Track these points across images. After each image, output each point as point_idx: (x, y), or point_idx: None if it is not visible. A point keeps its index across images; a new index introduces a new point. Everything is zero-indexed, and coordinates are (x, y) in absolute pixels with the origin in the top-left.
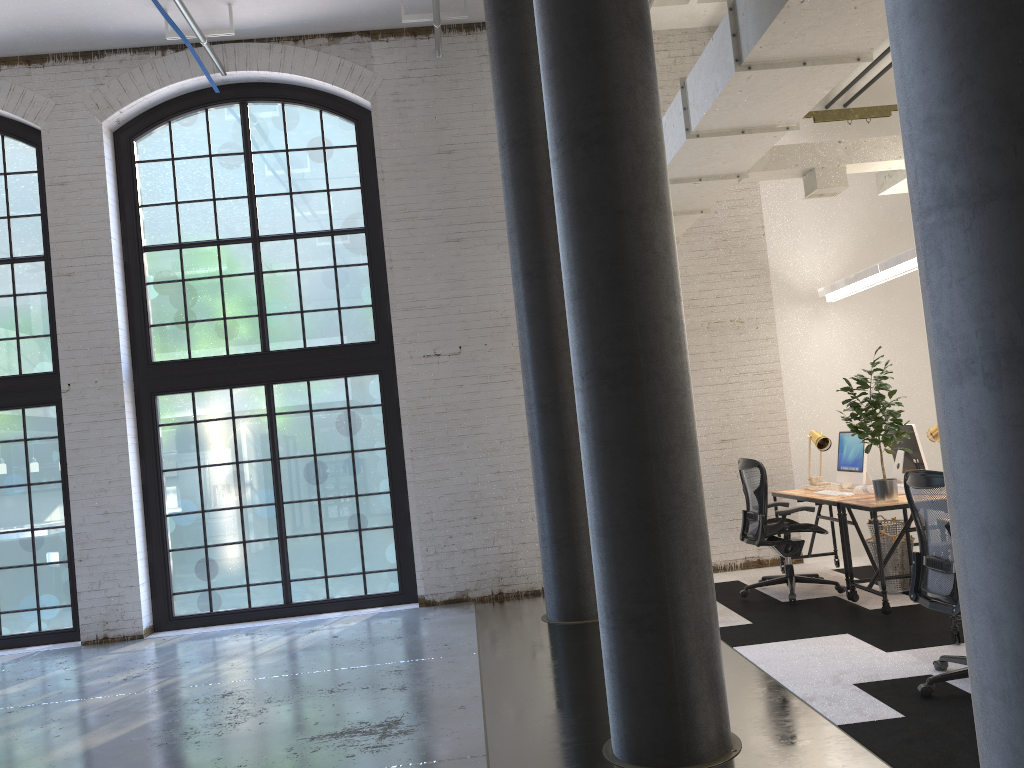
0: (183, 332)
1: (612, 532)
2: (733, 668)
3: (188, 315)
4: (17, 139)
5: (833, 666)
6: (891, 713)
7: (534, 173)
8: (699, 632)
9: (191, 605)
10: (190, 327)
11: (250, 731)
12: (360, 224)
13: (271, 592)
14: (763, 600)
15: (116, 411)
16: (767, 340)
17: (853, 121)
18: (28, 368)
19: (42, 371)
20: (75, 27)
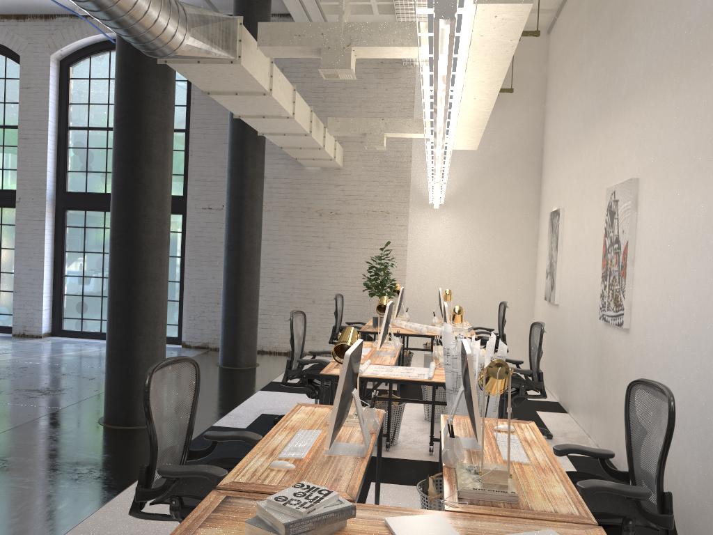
0: (84, 177)
1: (108, 314)
2: (235, 398)
3: (88, 168)
4: (12, 60)
5: (275, 406)
6: (243, 426)
7: None
8: (136, 367)
9: (72, 325)
10: (88, 175)
11: (2, 382)
12: (184, 127)
13: None
14: None
15: (41, 216)
16: (402, 226)
17: None
18: (6, 186)
19: (13, 189)
20: (34, 3)
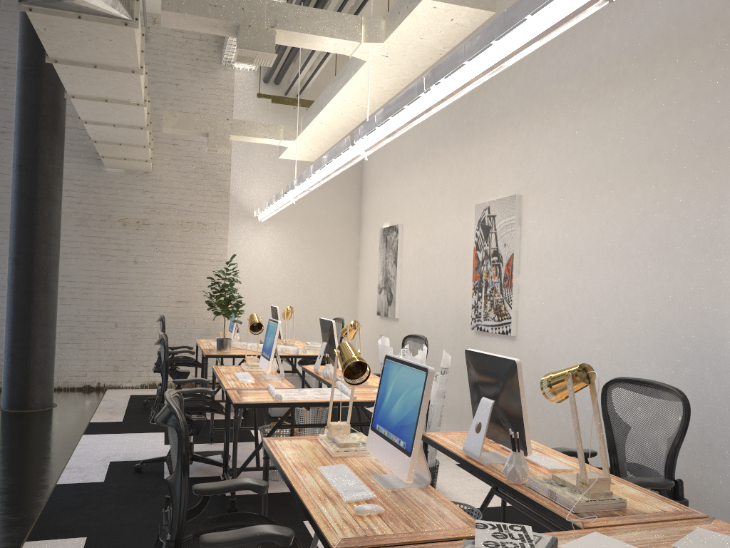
0: None
1: None
2: (60, 447)
3: None
4: None
5: (119, 450)
6: (99, 479)
7: (34, 97)
8: None
9: None
10: None
11: None
12: None
13: None
14: None
15: None
16: (221, 239)
17: (302, 107)
18: None
19: None
20: None
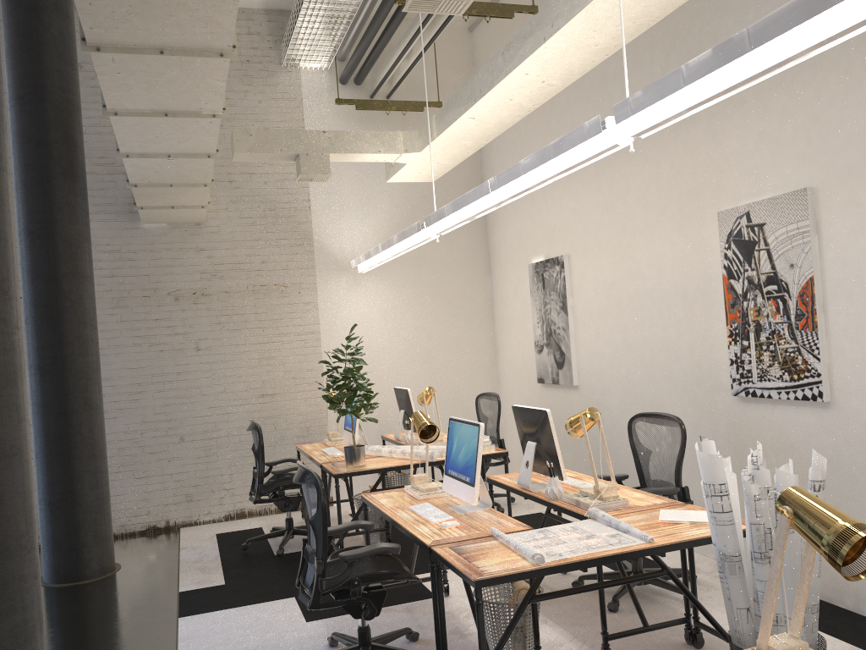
0: None
1: None
2: (153, 648)
3: None
4: None
5: (245, 643)
6: None
7: (39, 131)
8: None
9: None
10: None
11: None
12: None
13: None
14: (260, 553)
15: None
16: (309, 304)
17: (395, 112)
18: None
19: None
20: None
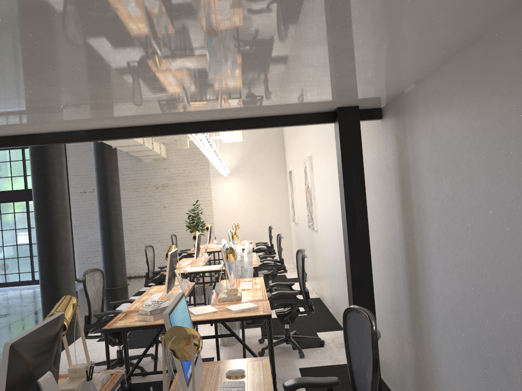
0: None
1: (39, 261)
2: None
3: None
4: None
5: None
6: None
7: None
8: (59, 289)
9: None
10: None
11: None
12: None
13: (27, 275)
14: None
15: None
16: (207, 188)
17: None
18: None
19: None
20: None
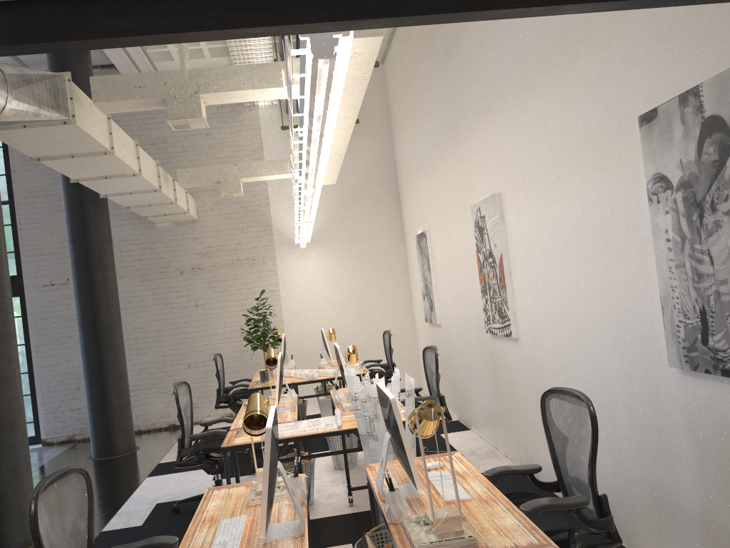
0: None
1: None
2: (121, 492)
3: None
4: None
5: (170, 491)
6: (139, 523)
7: None
8: None
9: None
10: None
11: None
12: (7, 198)
13: None
14: None
15: None
16: (271, 271)
17: None
18: None
19: None
20: None
